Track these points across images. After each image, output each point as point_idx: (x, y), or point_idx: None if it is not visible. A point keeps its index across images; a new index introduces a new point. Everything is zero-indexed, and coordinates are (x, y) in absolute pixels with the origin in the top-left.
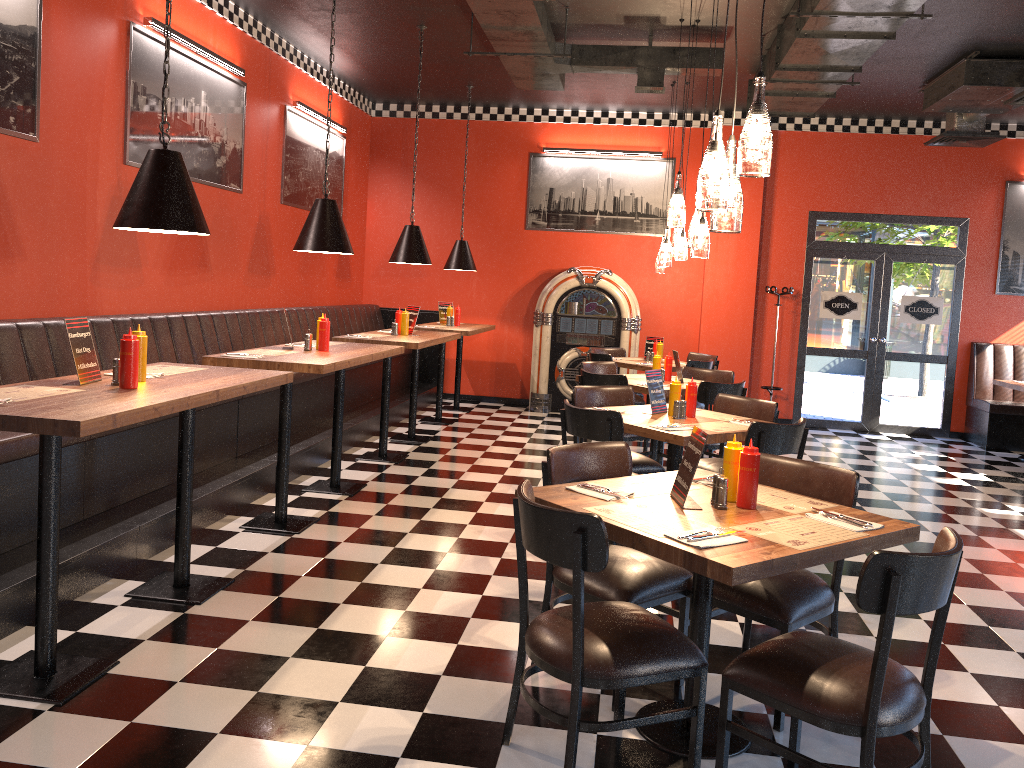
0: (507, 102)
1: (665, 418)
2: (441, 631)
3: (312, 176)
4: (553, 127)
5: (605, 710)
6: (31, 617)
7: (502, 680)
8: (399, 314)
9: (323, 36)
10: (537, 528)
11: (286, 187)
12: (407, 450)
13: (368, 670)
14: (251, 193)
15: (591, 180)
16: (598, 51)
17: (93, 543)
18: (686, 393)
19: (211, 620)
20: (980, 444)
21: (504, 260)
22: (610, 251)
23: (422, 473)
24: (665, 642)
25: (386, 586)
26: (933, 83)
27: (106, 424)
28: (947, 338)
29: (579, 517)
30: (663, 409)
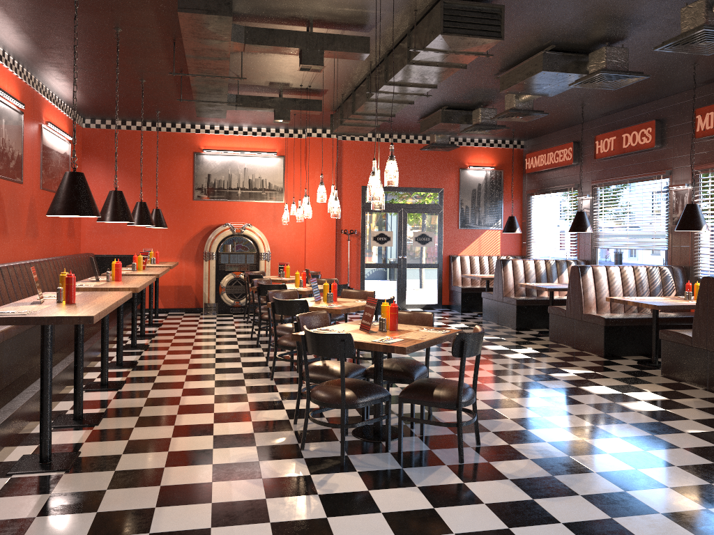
0: (179, 121)
1: (323, 302)
2: (239, 418)
3: (55, 169)
4: (208, 136)
5: (337, 433)
6: (6, 442)
7: (284, 430)
8: (136, 257)
9: (71, 82)
10: (321, 343)
11: (43, 178)
12: (146, 342)
13: (216, 436)
14: (26, 183)
15: (234, 169)
16: (252, 99)
17: (22, 400)
18: (332, 289)
19: (112, 430)
20: (458, 310)
21: (180, 220)
22: (248, 212)
23: (166, 353)
24: (374, 387)
25: (194, 405)
26: (425, 119)
27: (98, 317)
28: (437, 254)
29: (342, 335)
30: (319, 298)
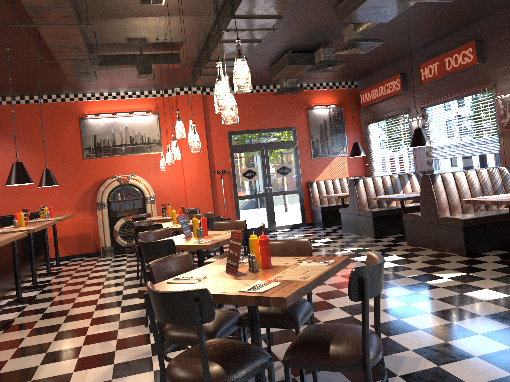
0: (62, 91)
1: (193, 238)
2: None
3: None
4: (90, 103)
5: None
6: None
7: None
8: (17, 215)
9: None
10: (168, 306)
11: None
12: (35, 294)
13: None
14: None
15: (116, 128)
16: (115, 57)
17: None
18: (201, 223)
19: None
20: (320, 226)
21: (73, 177)
22: (133, 164)
23: (49, 305)
24: (249, 353)
25: (49, 377)
26: (274, 66)
27: None
28: (297, 181)
29: (194, 292)
30: (190, 234)
